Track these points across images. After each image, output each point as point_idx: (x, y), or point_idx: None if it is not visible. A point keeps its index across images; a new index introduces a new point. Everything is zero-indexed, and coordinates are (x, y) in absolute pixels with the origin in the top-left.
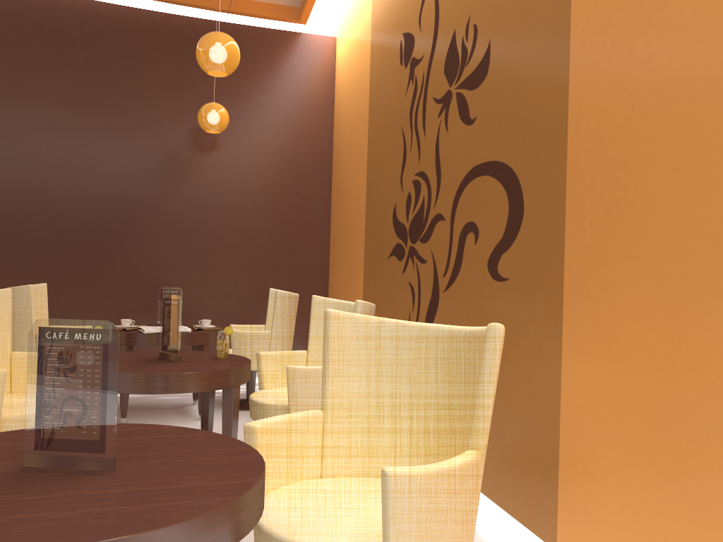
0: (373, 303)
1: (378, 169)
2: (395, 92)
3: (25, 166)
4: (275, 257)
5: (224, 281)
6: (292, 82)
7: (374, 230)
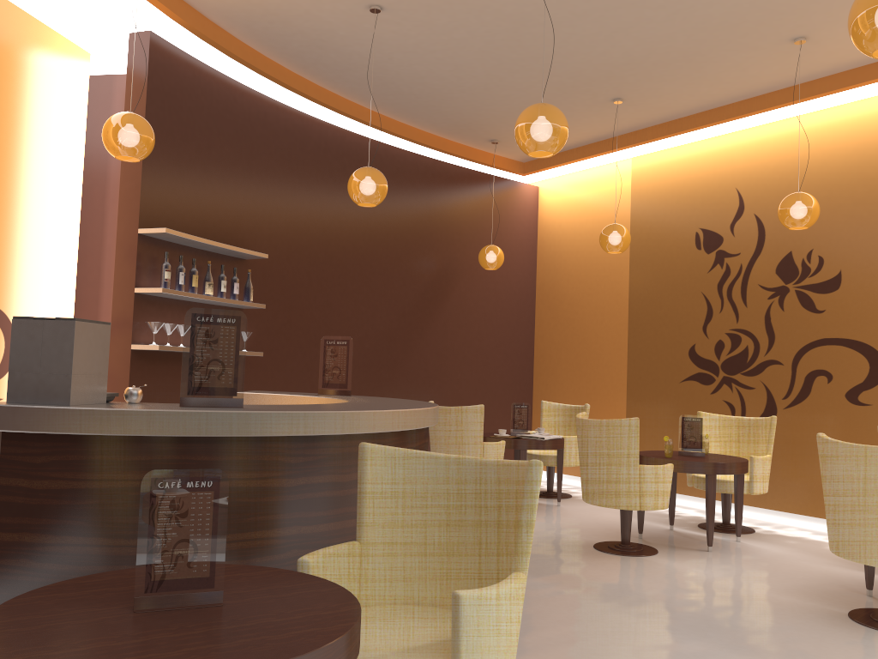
0: (652, 413)
1: (656, 315)
2: (686, 265)
3: (345, 292)
4: (499, 372)
5: (467, 392)
6: (511, 223)
7: (649, 359)
